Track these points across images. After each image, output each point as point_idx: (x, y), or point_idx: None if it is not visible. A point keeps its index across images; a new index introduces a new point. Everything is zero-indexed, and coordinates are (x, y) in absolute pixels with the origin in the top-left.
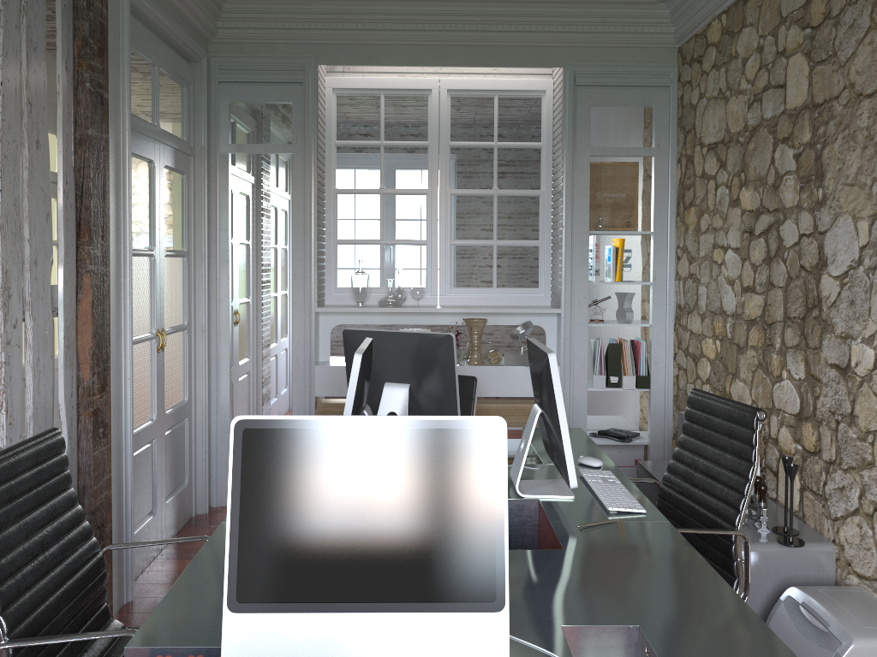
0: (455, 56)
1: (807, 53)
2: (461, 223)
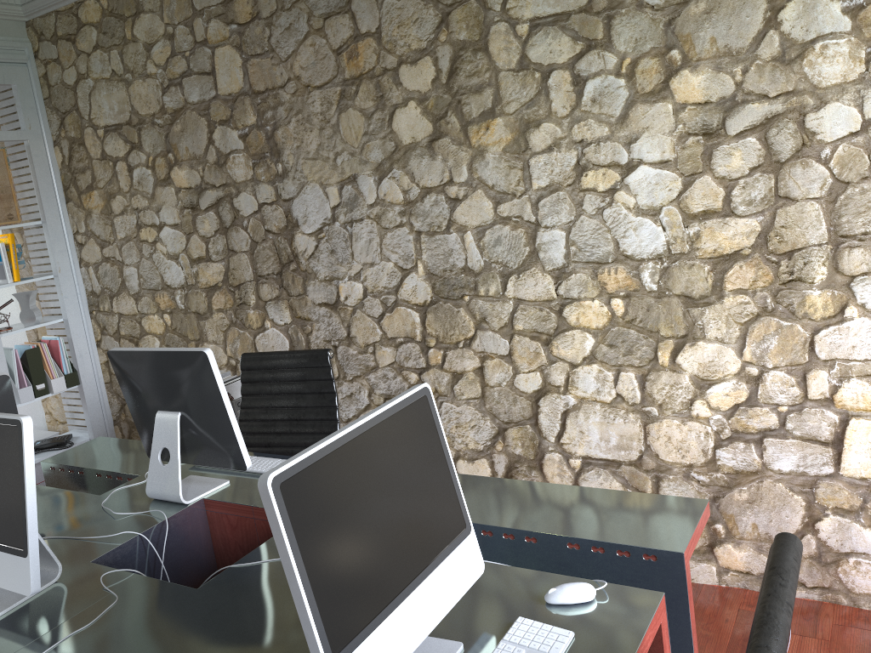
0: None
1: (237, 46)
2: None
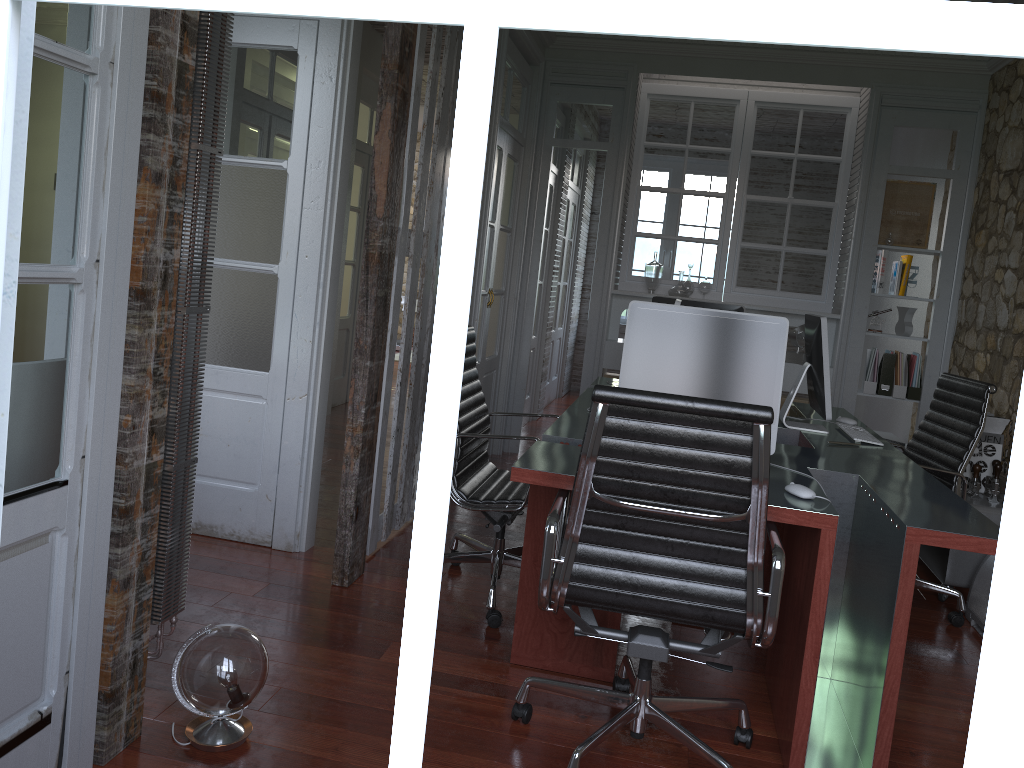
0: (766, 72)
1: None
2: (752, 227)
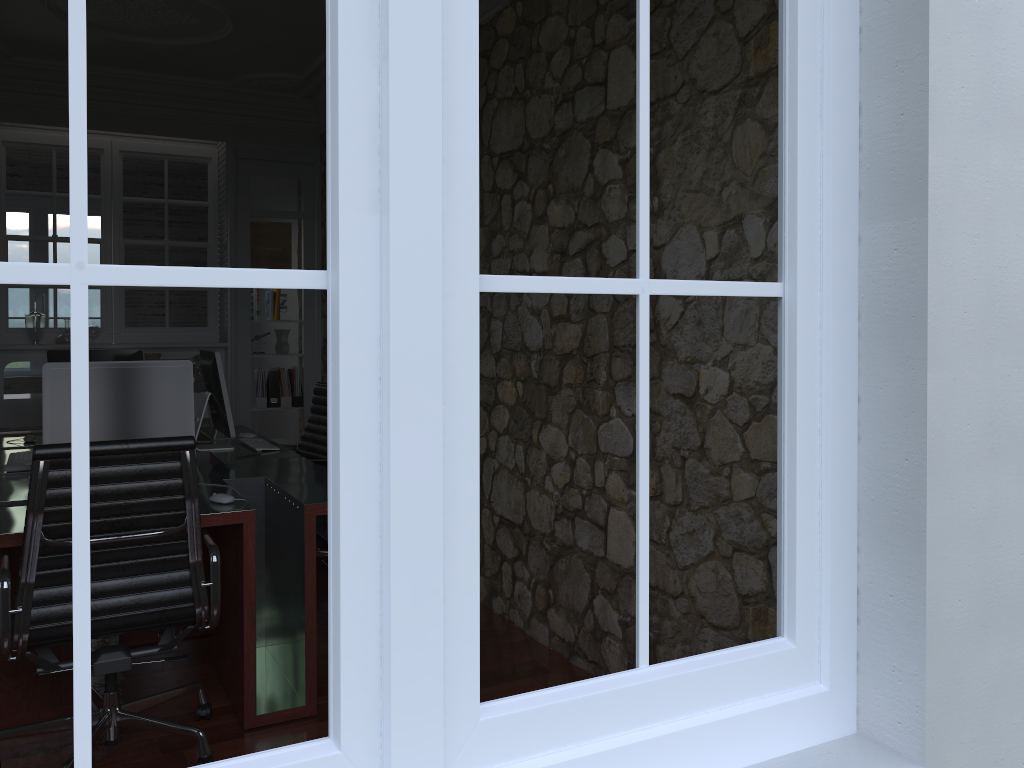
0: (128, 125)
1: None
2: None
